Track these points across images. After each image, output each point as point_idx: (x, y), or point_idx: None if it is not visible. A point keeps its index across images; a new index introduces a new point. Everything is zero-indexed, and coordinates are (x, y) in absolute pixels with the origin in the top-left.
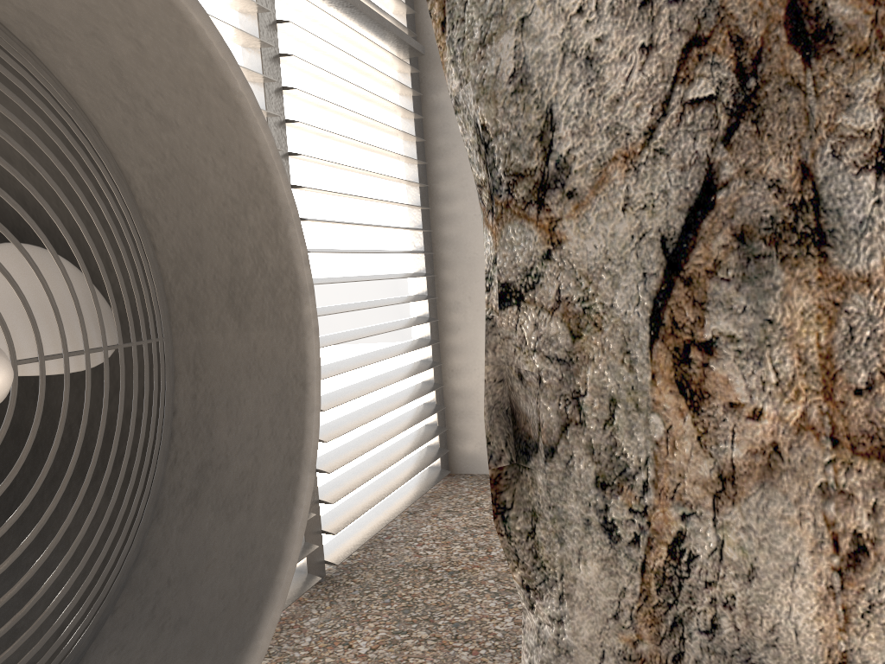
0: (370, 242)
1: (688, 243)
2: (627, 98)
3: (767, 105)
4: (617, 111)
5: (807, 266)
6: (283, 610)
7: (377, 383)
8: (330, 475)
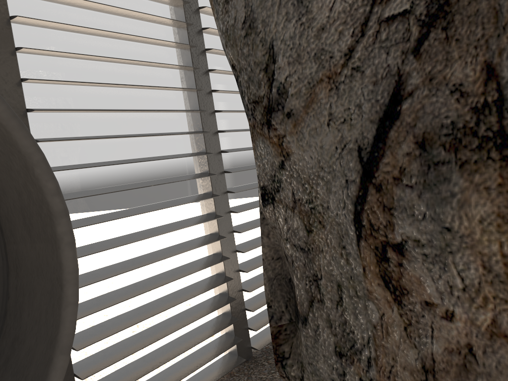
0: None
1: (378, 152)
2: (331, 26)
3: (457, 10)
4: (322, 39)
5: (487, 172)
6: (219, 380)
7: None
8: (259, 290)
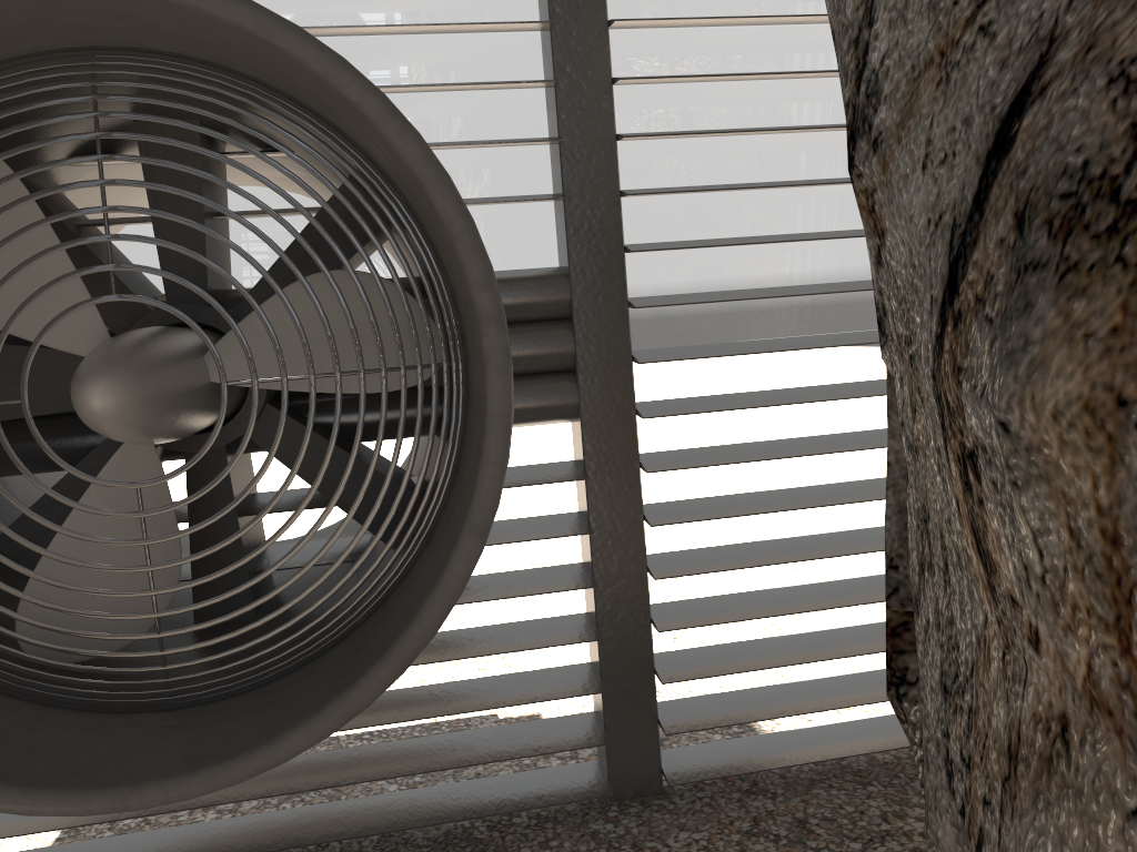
0: None
1: (971, 234)
2: None
3: None
4: None
5: (1104, 295)
6: None
7: None
8: None
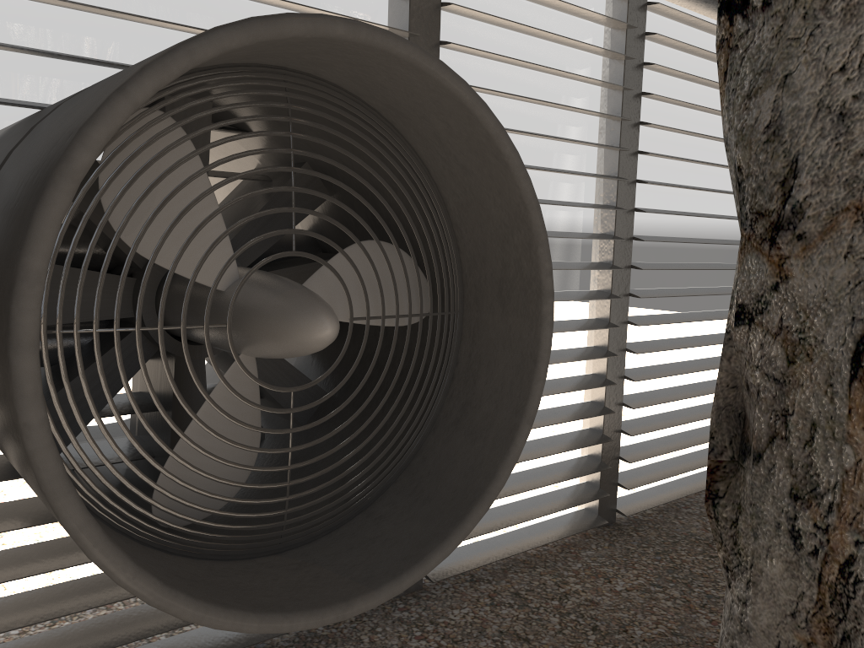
0: (720, 232)
1: None
2: None
3: None
4: (859, 165)
5: None
6: (569, 538)
7: (700, 365)
8: (638, 439)
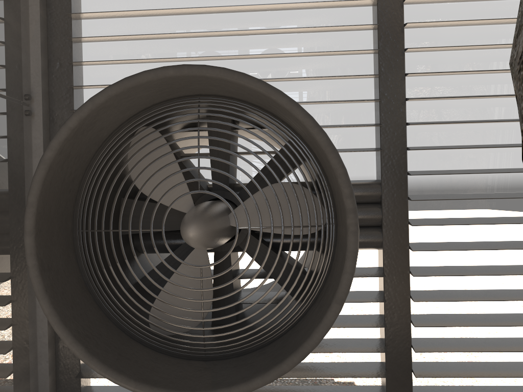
0: None
1: None
2: None
3: None
4: None
5: None
6: None
7: None
8: None
